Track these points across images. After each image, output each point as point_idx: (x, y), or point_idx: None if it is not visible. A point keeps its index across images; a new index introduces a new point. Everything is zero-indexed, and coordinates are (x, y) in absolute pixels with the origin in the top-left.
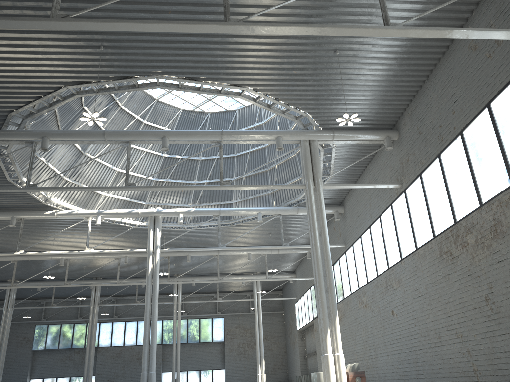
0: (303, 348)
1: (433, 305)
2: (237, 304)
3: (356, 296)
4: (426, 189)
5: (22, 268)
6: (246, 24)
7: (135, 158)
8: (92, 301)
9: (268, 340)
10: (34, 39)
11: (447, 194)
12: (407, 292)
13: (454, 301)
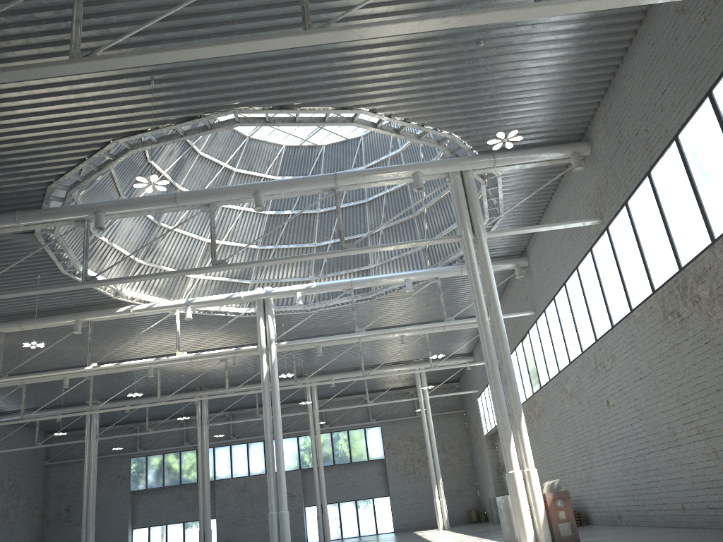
0: (495, 459)
1: (661, 389)
2: (397, 405)
3: (557, 383)
4: (636, 223)
5: (101, 385)
6: (334, 28)
7: (228, 221)
8: (199, 420)
9: (446, 452)
10: (62, 84)
11: (665, 228)
12: (624, 372)
13: (689, 382)
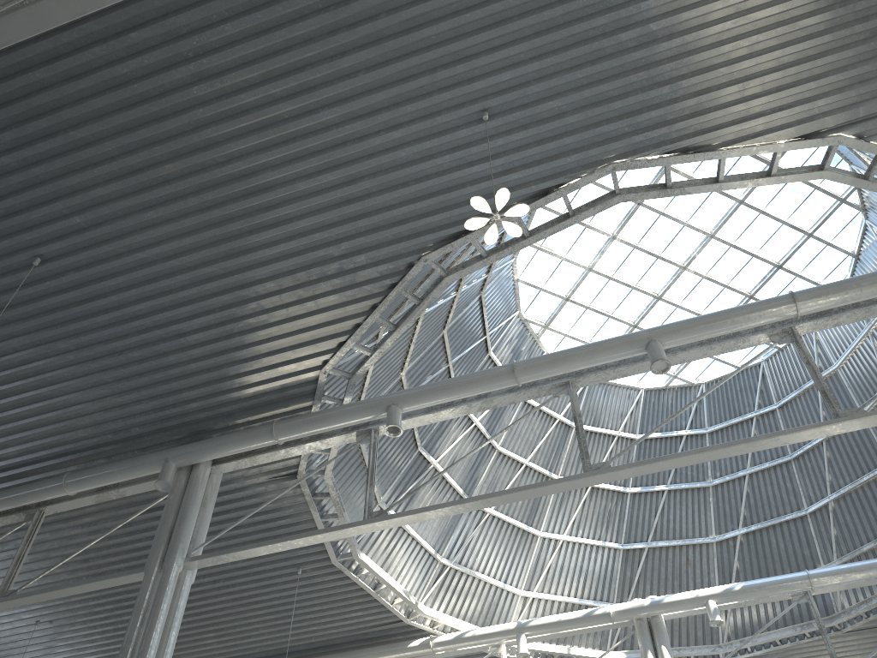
0: None
1: None
2: None
3: None
4: None
5: None
6: None
7: (570, 504)
8: None
9: None
10: (350, 142)
11: None
12: None
13: None
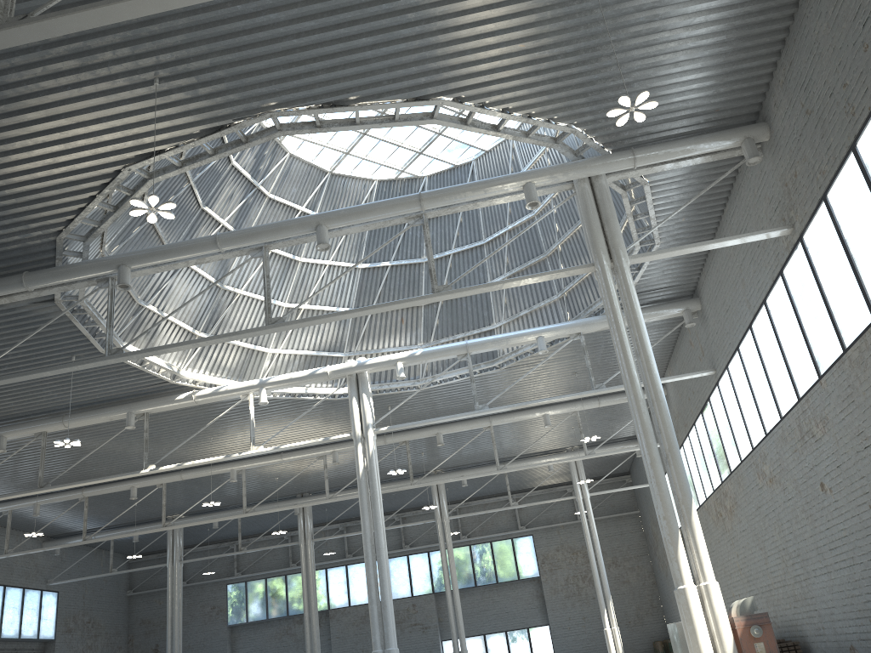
0: None
1: None
2: (552, 508)
3: (751, 465)
4: (841, 223)
5: (180, 495)
6: None
7: (311, 280)
8: (302, 534)
9: (618, 566)
10: (42, 93)
11: None
12: (841, 441)
13: None
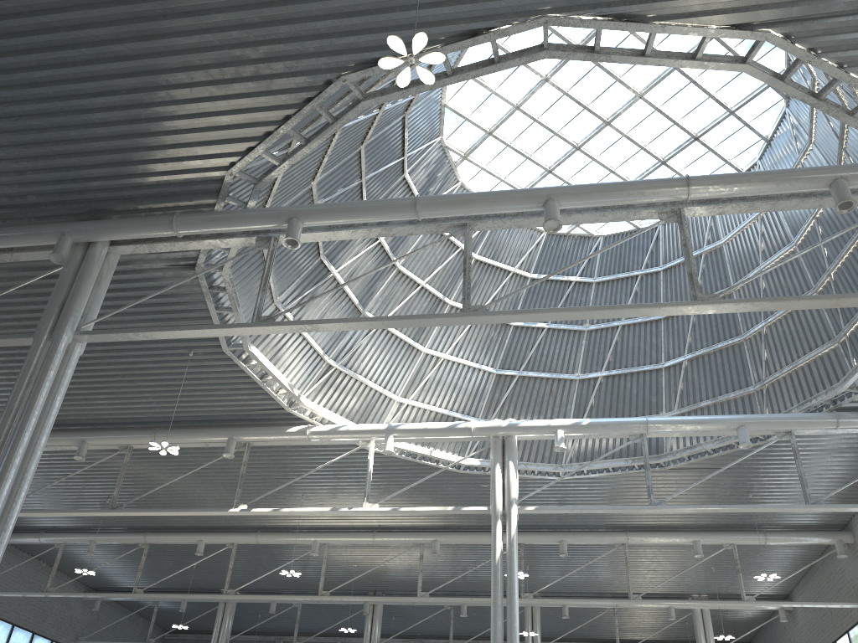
0: None
1: None
2: None
3: None
4: None
5: (244, 565)
6: None
7: (457, 328)
8: (367, 639)
9: None
10: None
11: None
12: None
13: None
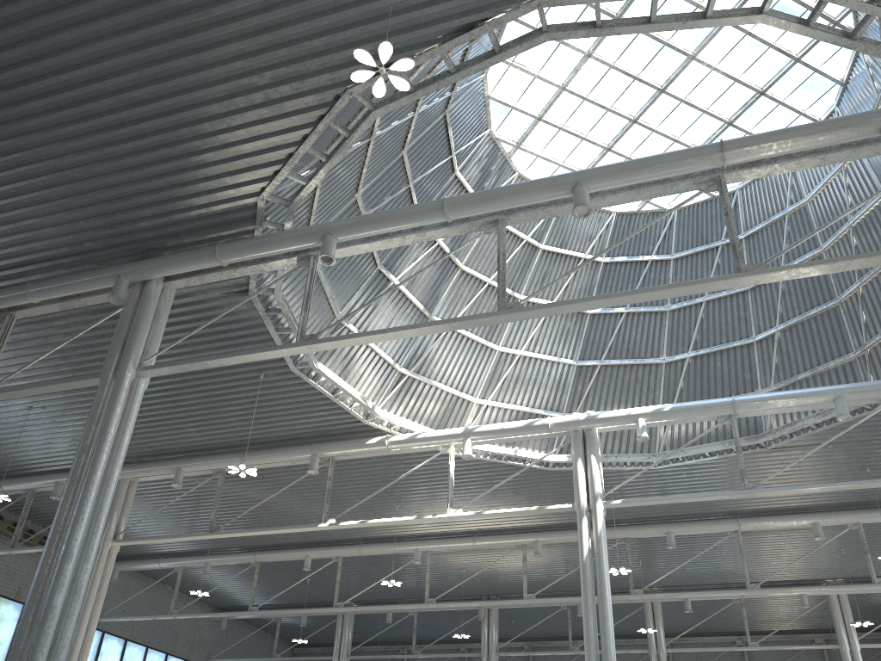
0: None
1: None
2: (794, 660)
3: None
4: None
5: (355, 577)
6: None
7: (530, 322)
8: (485, 644)
9: None
10: None
11: None
12: None
13: None
